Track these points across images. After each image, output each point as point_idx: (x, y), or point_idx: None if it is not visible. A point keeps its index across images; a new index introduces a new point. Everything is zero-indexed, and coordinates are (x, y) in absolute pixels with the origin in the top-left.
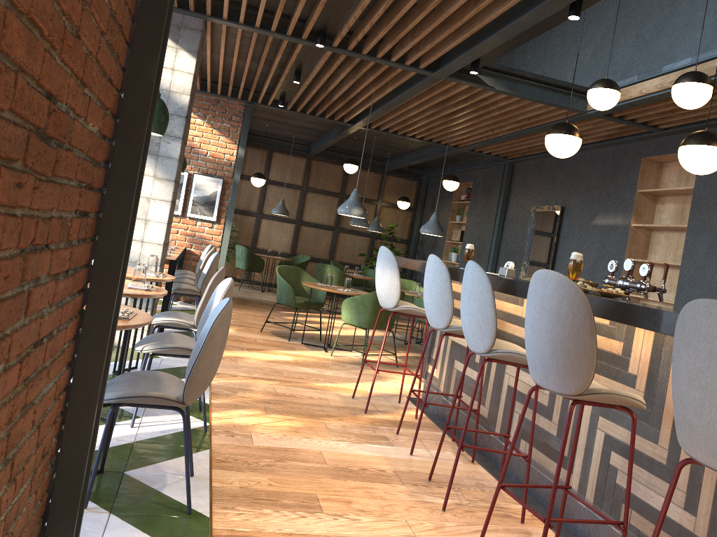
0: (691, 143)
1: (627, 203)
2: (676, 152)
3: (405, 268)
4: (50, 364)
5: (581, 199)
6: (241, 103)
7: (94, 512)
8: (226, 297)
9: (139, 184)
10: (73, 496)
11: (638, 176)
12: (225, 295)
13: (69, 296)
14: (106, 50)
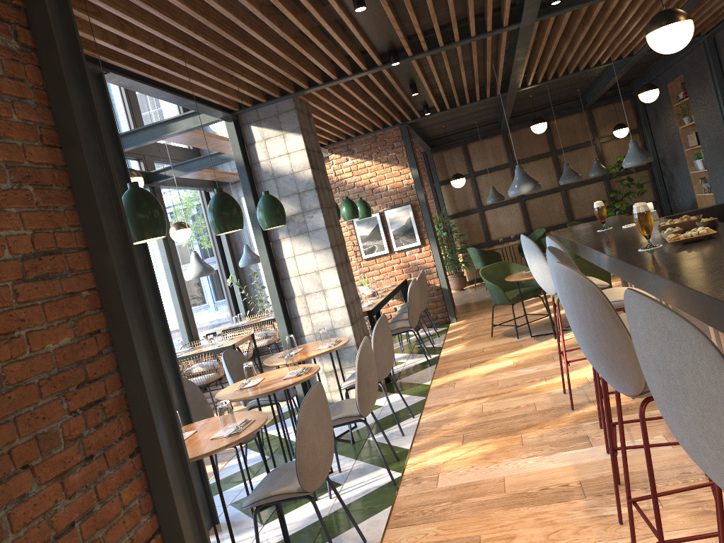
0: None
1: None
2: None
3: (658, 195)
4: (105, 533)
5: None
6: (396, 128)
7: None
8: (361, 359)
9: (155, 345)
10: None
11: None
12: (359, 357)
13: (112, 468)
14: (35, 285)
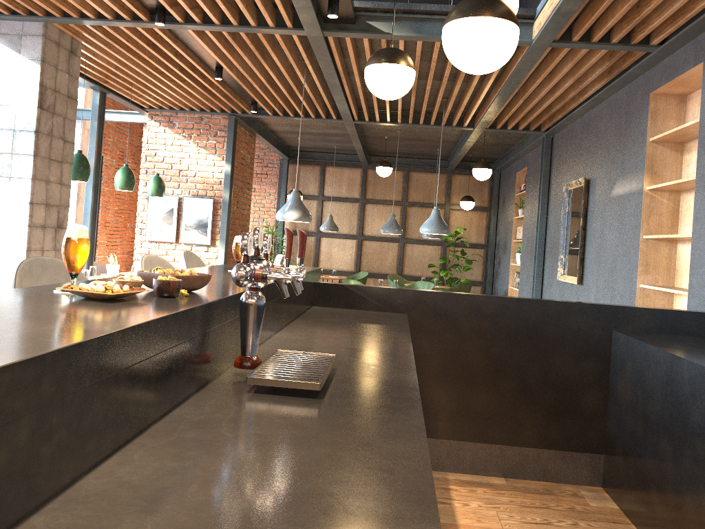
0: (445, 22)
1: (639, 159)
2: (681, 74)
3: (486, 277)
4: None
5: (602, 165)
6: (225, 117)
7: None
8: None
9: None
10: None
11: (647, 120)
12: None
13: None
14: None
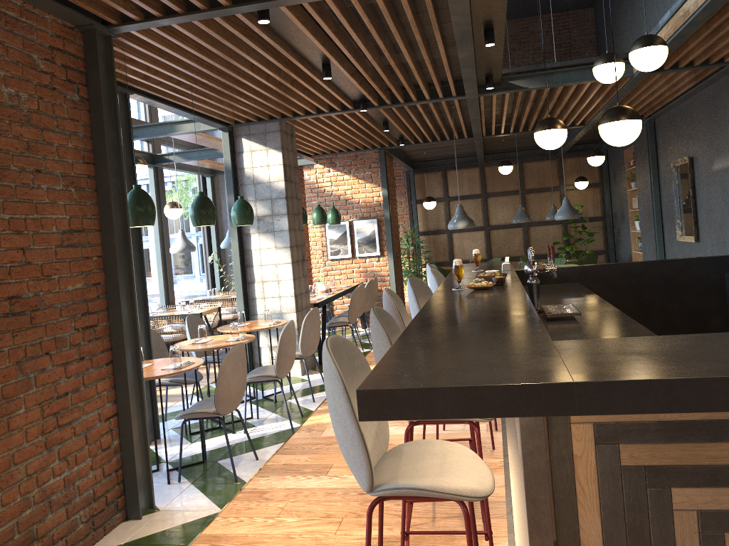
0: (600, 123)
1: None
2: None
3: (608, 245)
4: (84, 404)
5: (701, 146)
6: (375, 151)
7: (183, 484)
8: (284, 335)
9: (133, 298)
10: (133, 470)
11: None
12: (283, 334)
13: (94, 368)
14: (67, 250)
